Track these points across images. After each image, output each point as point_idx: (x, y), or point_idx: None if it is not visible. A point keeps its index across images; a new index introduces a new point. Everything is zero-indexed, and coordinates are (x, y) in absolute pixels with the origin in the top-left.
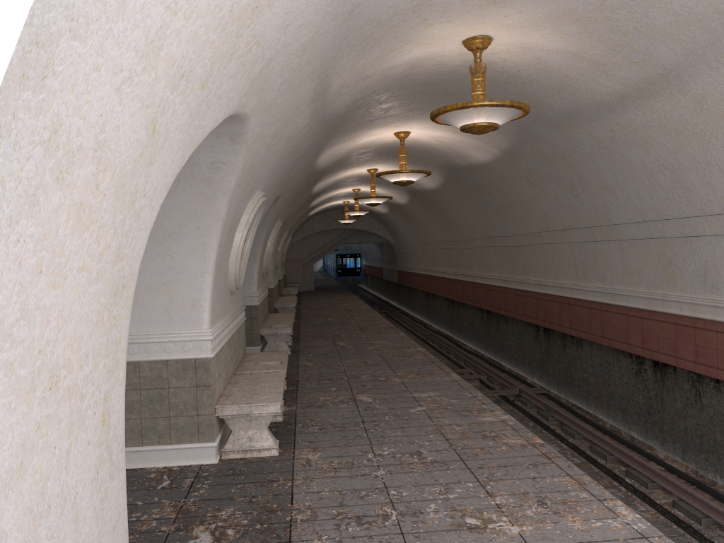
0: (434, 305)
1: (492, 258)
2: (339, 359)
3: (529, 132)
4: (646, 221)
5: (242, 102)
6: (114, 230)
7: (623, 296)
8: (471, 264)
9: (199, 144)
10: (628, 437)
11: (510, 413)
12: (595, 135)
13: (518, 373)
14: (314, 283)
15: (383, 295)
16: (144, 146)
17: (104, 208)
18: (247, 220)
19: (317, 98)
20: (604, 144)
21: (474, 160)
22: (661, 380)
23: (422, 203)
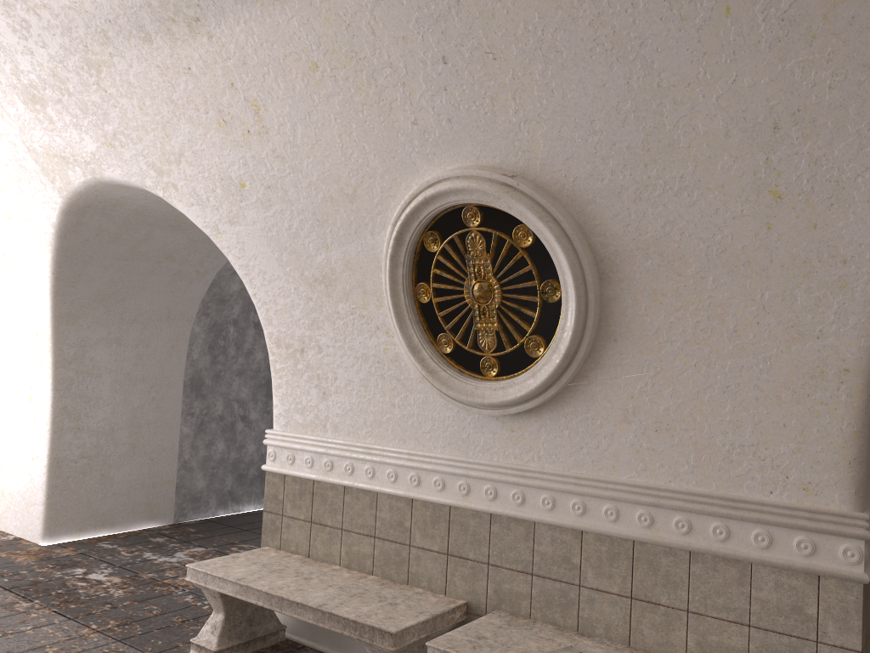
0: None
1: None
2: None
3: None
4: None
5: (60, 186)
6: (15, 306)
7: None
8: None
9: (53, 239)
10: None
11: None
12: None
13: None
14: None
15: None
16: (5, 265)
17: (3, 297)
18: (383, 252)
19: (194, 9)
20: None
21: None
22: None
23: None
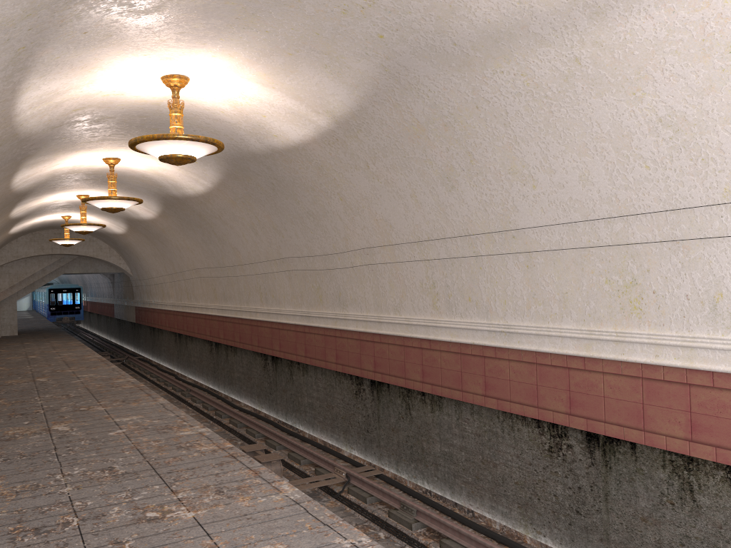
0: (189, 349)
1: (284, 287)
2: (58, 466)
3: (401, 78)
4: (594, 220)
5: None
6: None
7: (530, 336)
8: (248, 296)
9: None
10: (538, 546)
11: (342, 515)
12: (534, 73)
13: (327, 442)
14: (20, 325)
15: (114, 338)
16: None
17: None
18: None
19: None
20: (546, 90)
21: (281, 140)
22: (604, 463)
23: (179, 217)
